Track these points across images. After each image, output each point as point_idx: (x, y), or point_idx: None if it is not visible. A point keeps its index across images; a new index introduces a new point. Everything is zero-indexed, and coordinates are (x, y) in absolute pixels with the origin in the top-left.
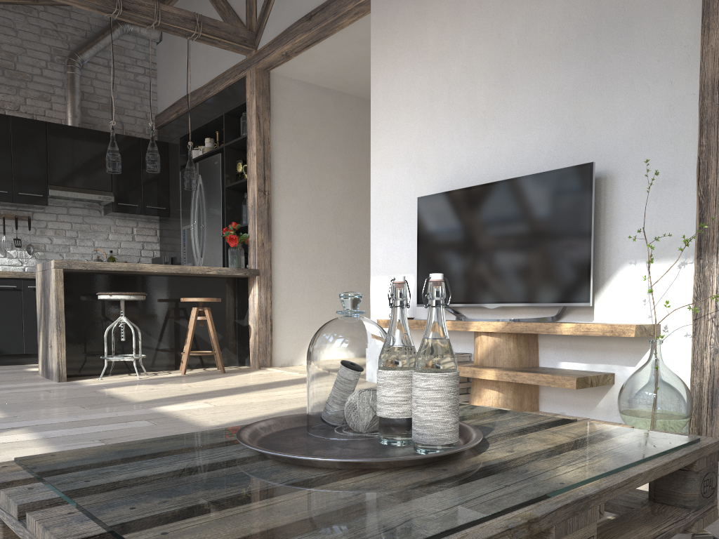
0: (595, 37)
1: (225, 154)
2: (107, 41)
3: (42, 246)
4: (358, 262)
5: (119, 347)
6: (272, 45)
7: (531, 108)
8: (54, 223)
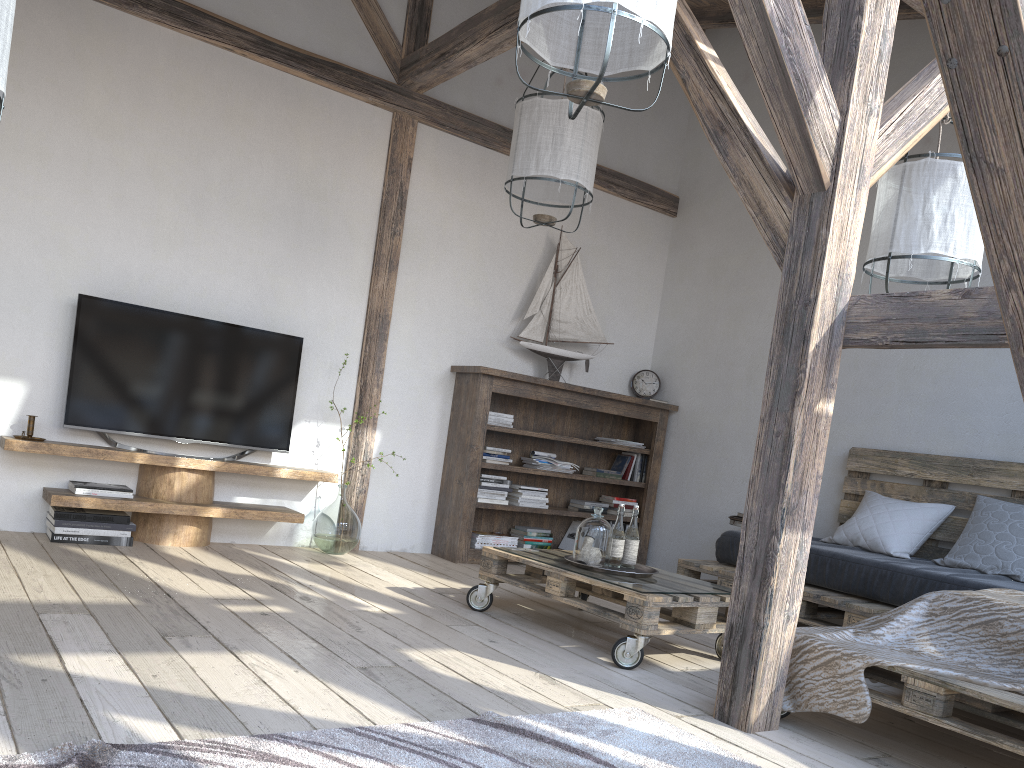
0: (297, 228)
1: None
2: None
3: None
4: None
5: None
6: None
7: (228, 255)
8: None
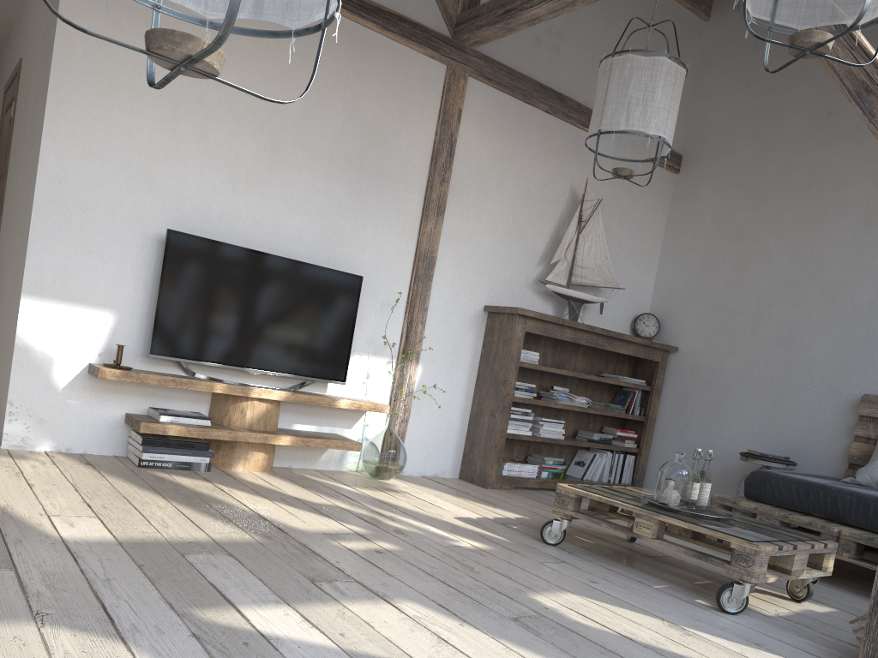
0: (359, 172)
1: None
2: None
3: None
4: None
5: None
6: None
7: (298, 195)
8: None
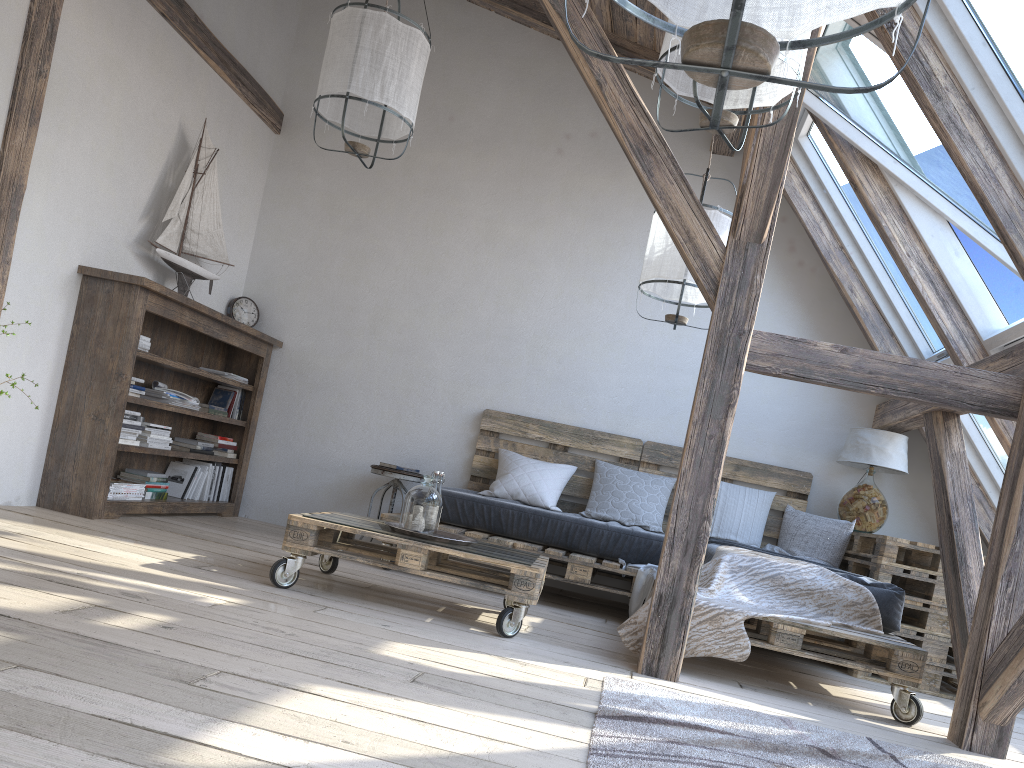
0: None
1: None
2: None
3: None
4: None
5: None
6: None
7: None
8: None
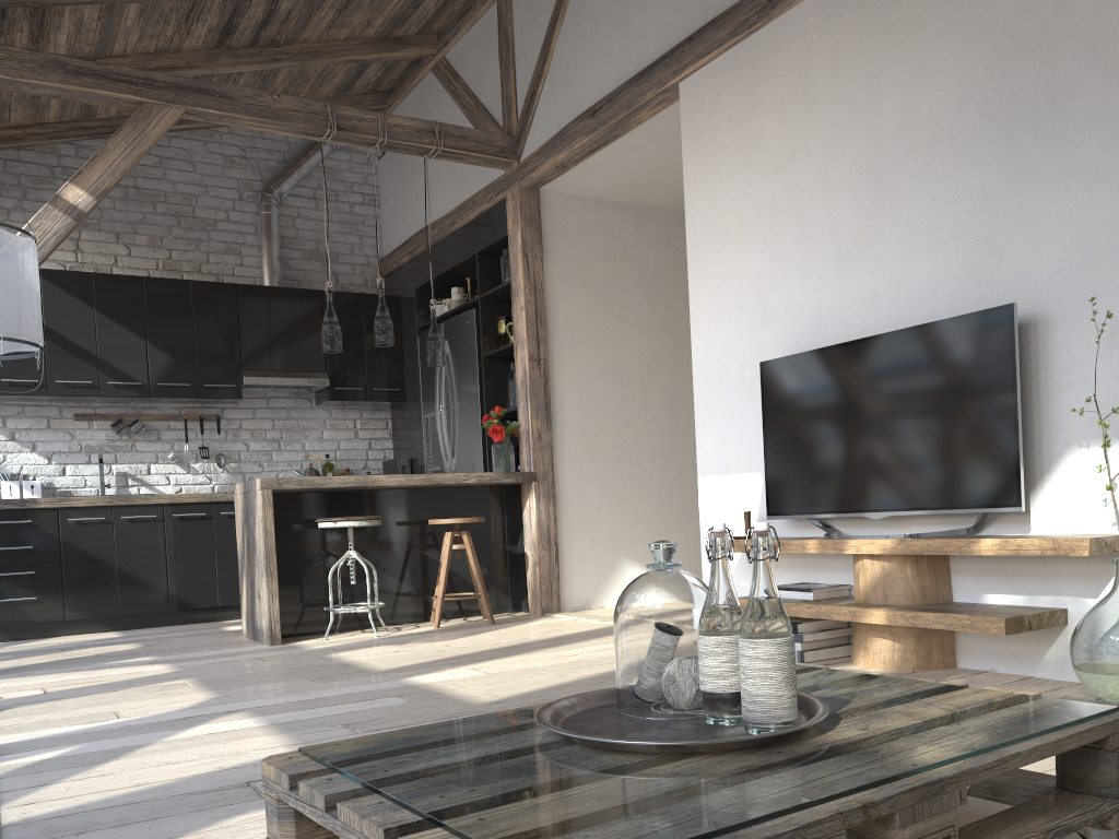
0: (1008, 122)
1: (481, 310)
2: (311, 163)
3: (236, 455)
4: (680, 450)
5: (348, 592)
6: (542, 154)
7: (919, 227)
8: (250, 422)
